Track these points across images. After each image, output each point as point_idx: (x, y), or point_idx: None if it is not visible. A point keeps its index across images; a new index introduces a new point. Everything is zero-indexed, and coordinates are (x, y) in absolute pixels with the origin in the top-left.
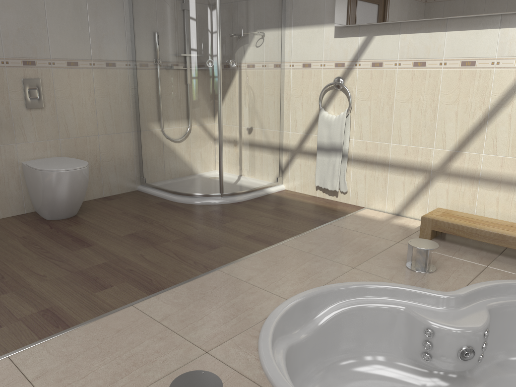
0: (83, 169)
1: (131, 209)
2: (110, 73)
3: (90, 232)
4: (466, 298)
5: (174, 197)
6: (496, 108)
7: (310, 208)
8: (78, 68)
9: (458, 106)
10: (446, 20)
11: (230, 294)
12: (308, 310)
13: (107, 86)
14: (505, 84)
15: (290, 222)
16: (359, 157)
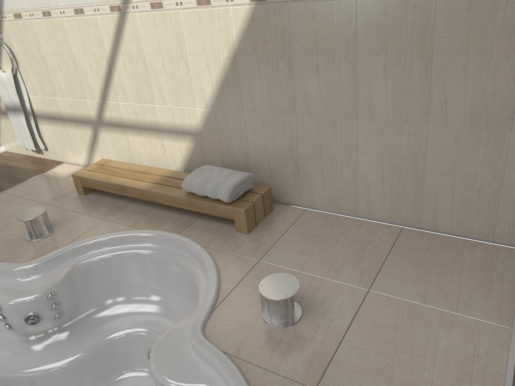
0: None
1: None
2: None
3: None
4: (46, 265)
5: None
6: (113, 56)
7: (6, 173)
8: None
9: (88, 56)
10: None
11: None
12: None
13: None
14: (110, 31)
15: None
16: (42, 113)
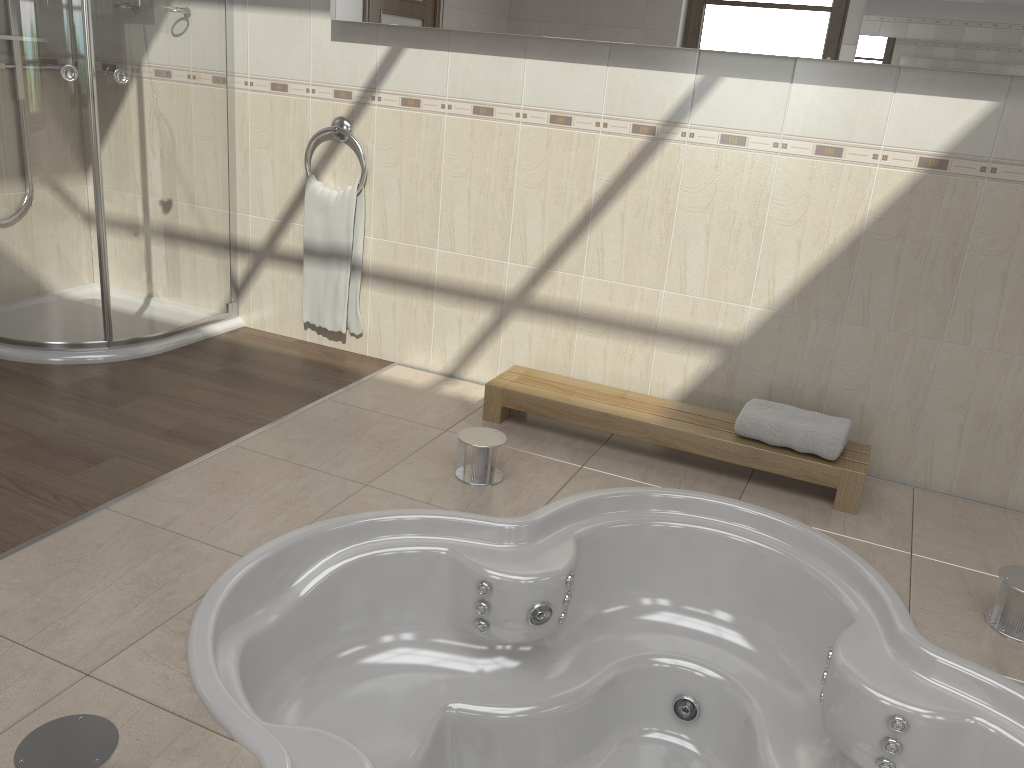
0: None
1: None
2: None
3: None
4: (544, 525)
5: (1, 349)
6: (603, 200)
7: (292, 367)
8: None
9: (545, 192)
10: (526, 39)
11: (132, 555)
12: (282, 570)
13: None
14: (616, 162)
15: (253, 398)
16: (383, 271)
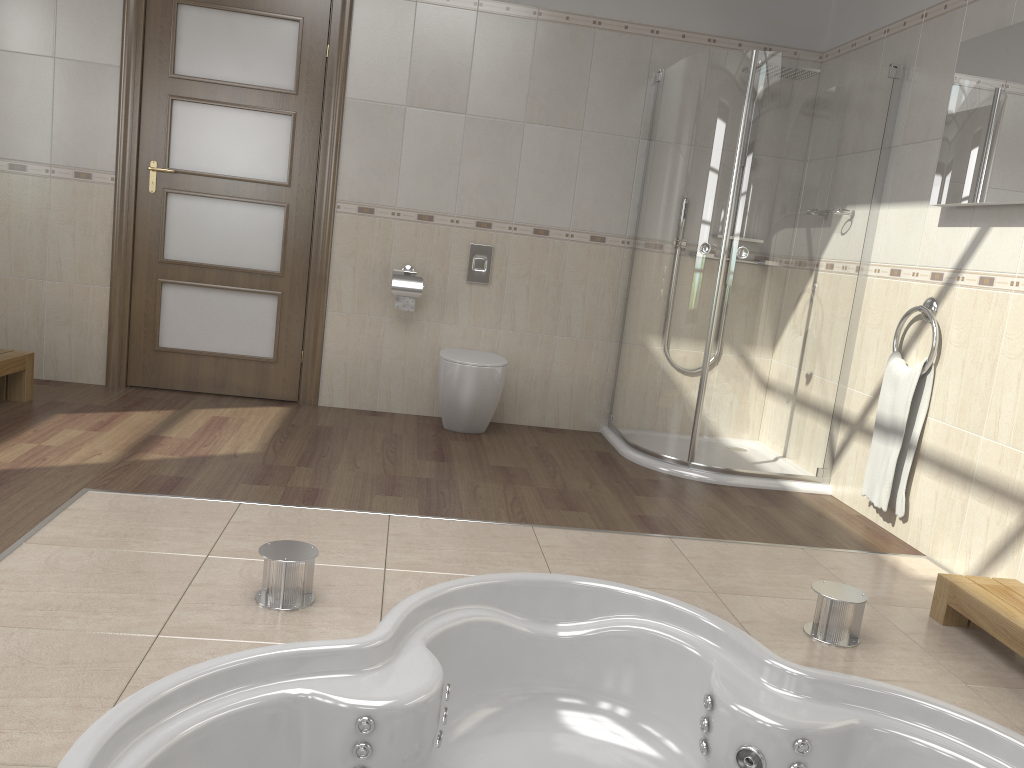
0: (490, 368)
1: (552, 447)
2: (594, 251)
3: (466, 451)
4: (819, 687)
5: (625, 449)
6: None
7: (816, 524)
8: (548, 238)
9: None
10: None
11: (500, 547)
12: (575, 603)
13: (585, 269)
14: None
15: (740, 525)
16: (934, 455)
